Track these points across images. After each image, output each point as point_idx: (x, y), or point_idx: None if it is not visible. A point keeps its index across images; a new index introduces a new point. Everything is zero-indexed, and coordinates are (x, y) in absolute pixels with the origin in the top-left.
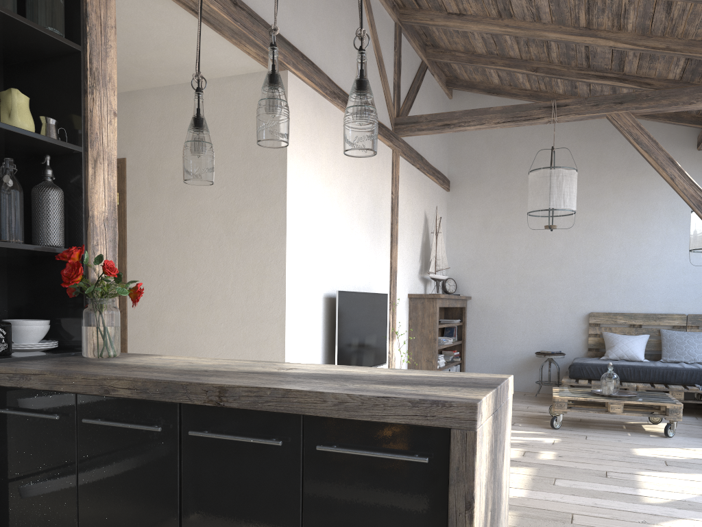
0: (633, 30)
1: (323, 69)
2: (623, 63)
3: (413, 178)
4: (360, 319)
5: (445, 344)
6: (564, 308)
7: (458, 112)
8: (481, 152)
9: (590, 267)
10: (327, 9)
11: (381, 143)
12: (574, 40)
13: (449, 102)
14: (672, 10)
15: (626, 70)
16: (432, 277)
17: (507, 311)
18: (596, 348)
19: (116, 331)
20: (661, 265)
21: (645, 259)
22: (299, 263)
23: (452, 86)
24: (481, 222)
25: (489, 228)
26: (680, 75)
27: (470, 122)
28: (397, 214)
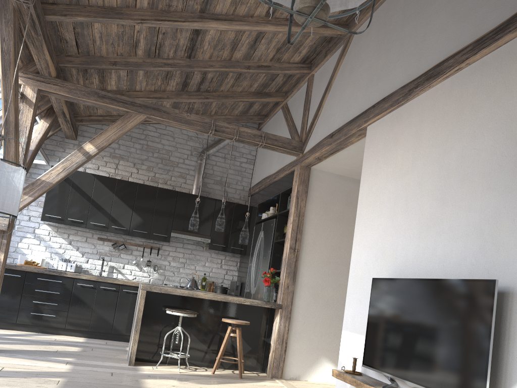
0: None
1: (405, 82)
2: None
3: None
4: (407, 312)
5: None
6: None
7: None
8: None
9: None
10: (416, 26)
11: None
12: None
13: None
14: None
15: None
16: None
17: None
18: None
19: (264, 292)
20: None
21: None
22: (362, 259)
23: None
24: None
25: None
26: None
27: None
28: None
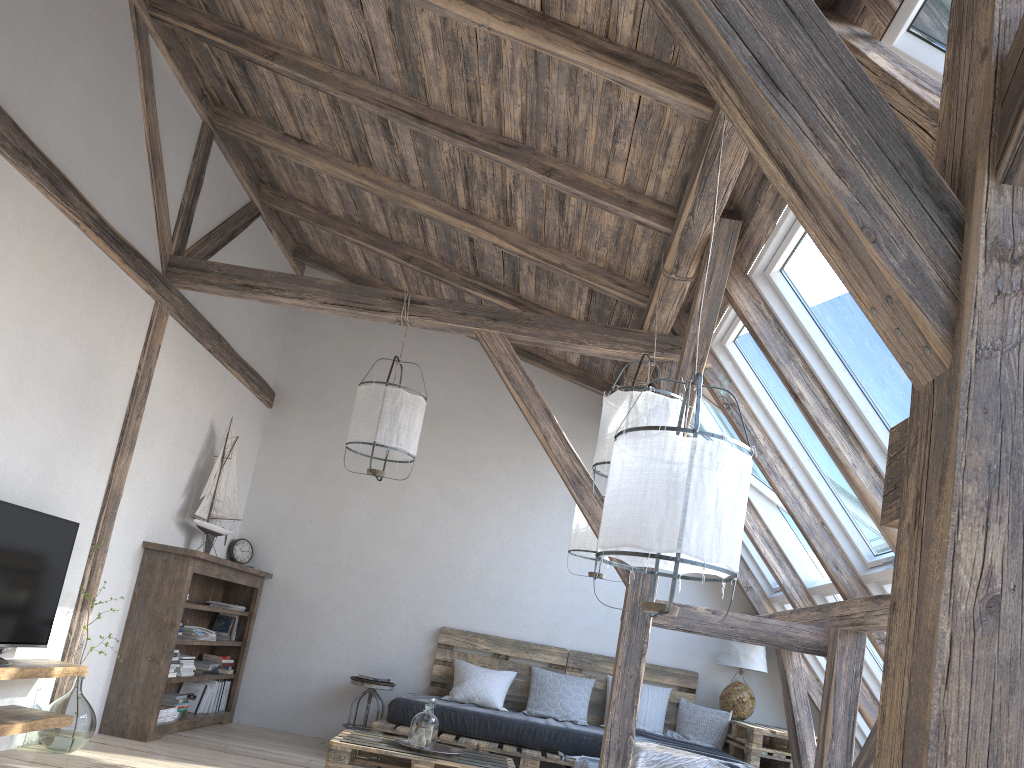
0: (524, 230)
1: (8, 108)
2: (518, 279)
3: (197, 362)
4: None
5: (201, 640)
6: (407, 614)
7: (270, 273)
8: (330, 363)
9: (453, 560)
10: (44, 25)
11: (131, 282)
12: (449, 222)
13: None
14: (565, 212)
15: (522, 291)
16: (199, 525)
17: (324, 605)
18: (442, 683)
19: None
20: (545, 573)
21: (527, 561)
22: None
23: (302, 258)
24: (310, 464)
25: (321, 475)
26: (585, 316)
27: (285, 291)
28: (143, 403)
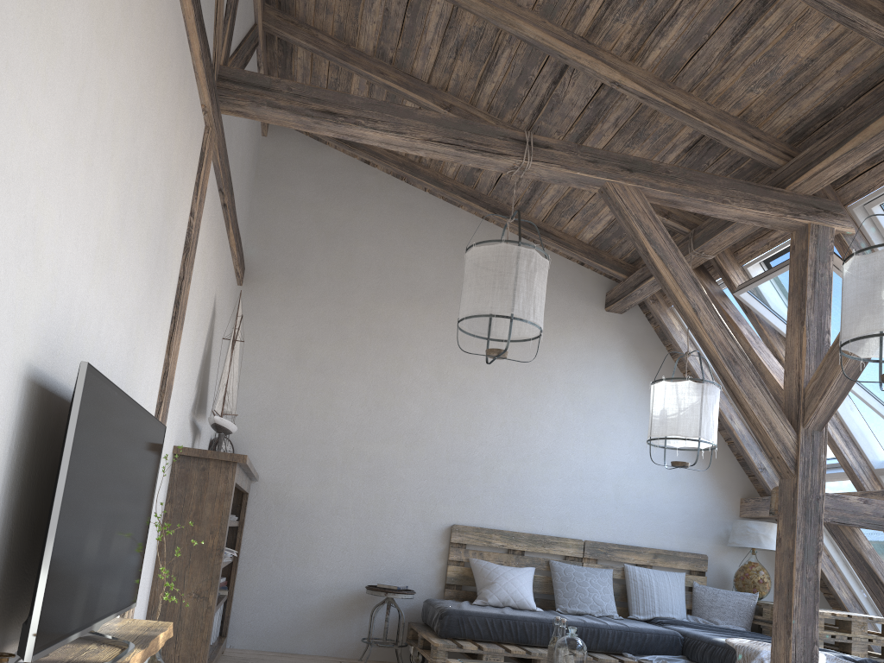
0: (652, 66)
1: None
2: (587, 135)
3: (215, 219)
4: (115, 474)
5: (223, 562)
6: (414, 513)
7: (356, 98)
8: (306, 235)
9: (458, 453)
10: None
11: (196, 90)
12: (562, 51)
13: (261, 140)
14: (743, 38)
15: None
16: (217, 423)
17: (321, 509)
18: (457, 585)
19: None
20: (554, 463)
21: (534, 450)
22: None
23: None
24: (292, 350)
25: (306, 361)
26: None
27: (378, 123)
28: (192, 264)
